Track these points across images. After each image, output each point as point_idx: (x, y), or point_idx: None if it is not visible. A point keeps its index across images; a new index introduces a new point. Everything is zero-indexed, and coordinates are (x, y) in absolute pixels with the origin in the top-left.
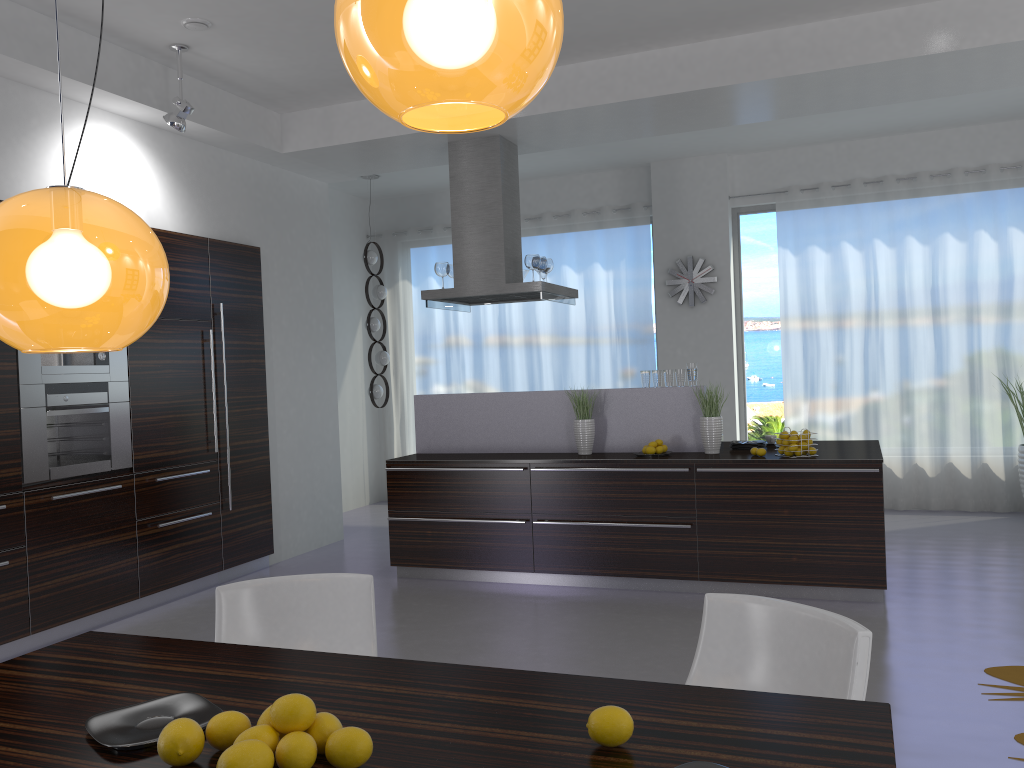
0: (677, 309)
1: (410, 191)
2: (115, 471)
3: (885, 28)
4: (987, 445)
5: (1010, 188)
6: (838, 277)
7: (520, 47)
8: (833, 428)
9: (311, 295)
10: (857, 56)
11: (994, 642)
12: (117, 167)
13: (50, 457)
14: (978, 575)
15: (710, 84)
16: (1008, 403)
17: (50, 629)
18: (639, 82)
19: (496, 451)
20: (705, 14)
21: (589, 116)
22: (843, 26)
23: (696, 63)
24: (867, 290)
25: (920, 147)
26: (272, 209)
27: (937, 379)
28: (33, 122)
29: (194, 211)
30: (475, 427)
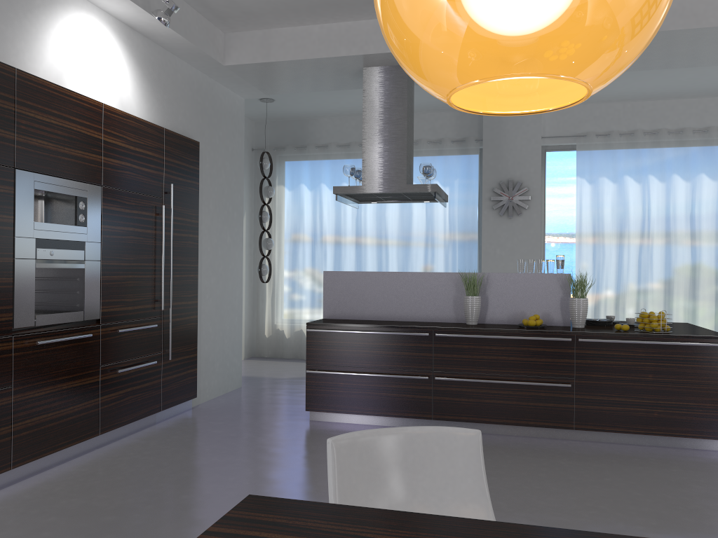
0: (498, 219)
1: (291, 116)
2: (86, 321)
3: None
4: None
5: None
6: (621, 201)
7: None
8: (613, 314)
9: (229, 187)
10: None
11: None
12: (100, 55)
13: (36, 305)
14: None
15: None
16: None
17: (26, 463)
18: None
19: (392, 319)
20: None
21: None
22: None
23: None
24: (643, 212)
25: (685, 110)
26: (207, 112)
27: (692, 281)
28: (37, 1)
29: (154, 104)
30: (375, 299)
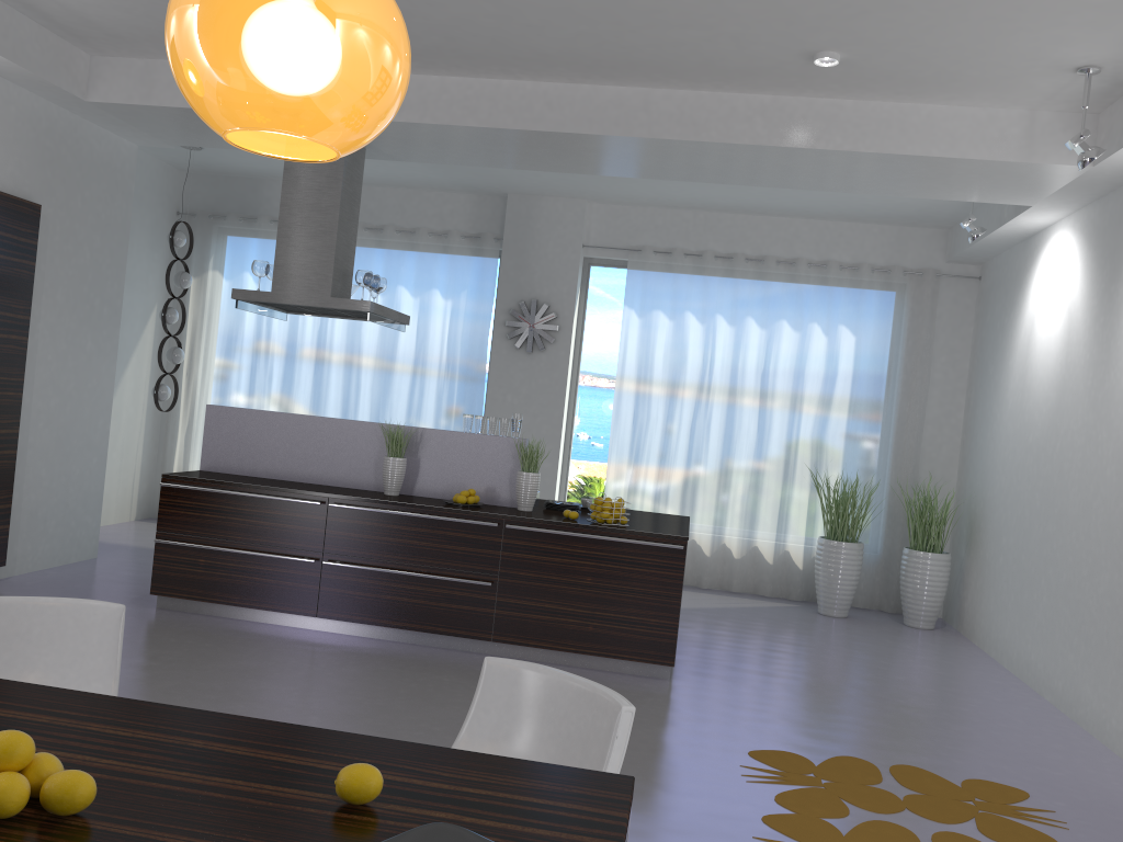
0: (514, 353)
1: (237, 172)
2: None
3: (750, 112)
4: (791, 533)
5: (846, 287)
6: (678, 346)
7: (360, 94)
8: (651, 498)
9: (98, 271)
10: (721, 133)
11: (763, 726)
12: None
13: None
14: (762, 660)
15: (576, 129)
16: (815, 495)
17: None
18: (505, 111)
19: (293, 479)
20: (581, 57)
21: (448, 135)
22: (712, 100)
23: (566, 104)
24: (703, 364)
25: (772, 231)
26: (64, 163)
27: (755, 462)
28: None
29: None
30: (273, 450)
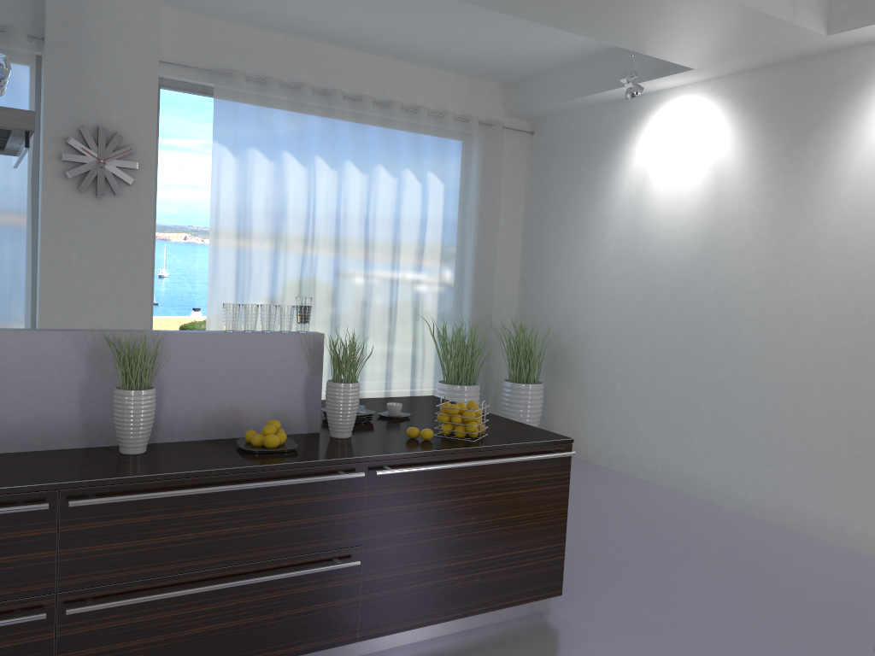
0: (76, 197)
1: None
2: None
3: None
4: (396, 380)
5: (432, 134)
6: (279, 191)
7: None
8: None
9: None
10: None
11: (732, 648)
12: None
13: None
14: None
15: None
16: (415, 340)
17: None
18: None
19: None
20: None
21: None
22: None
23: None
24: (308, 211)
25: (363, 69)
26: None
27: (363, 314)
28: None
29: None
30: None
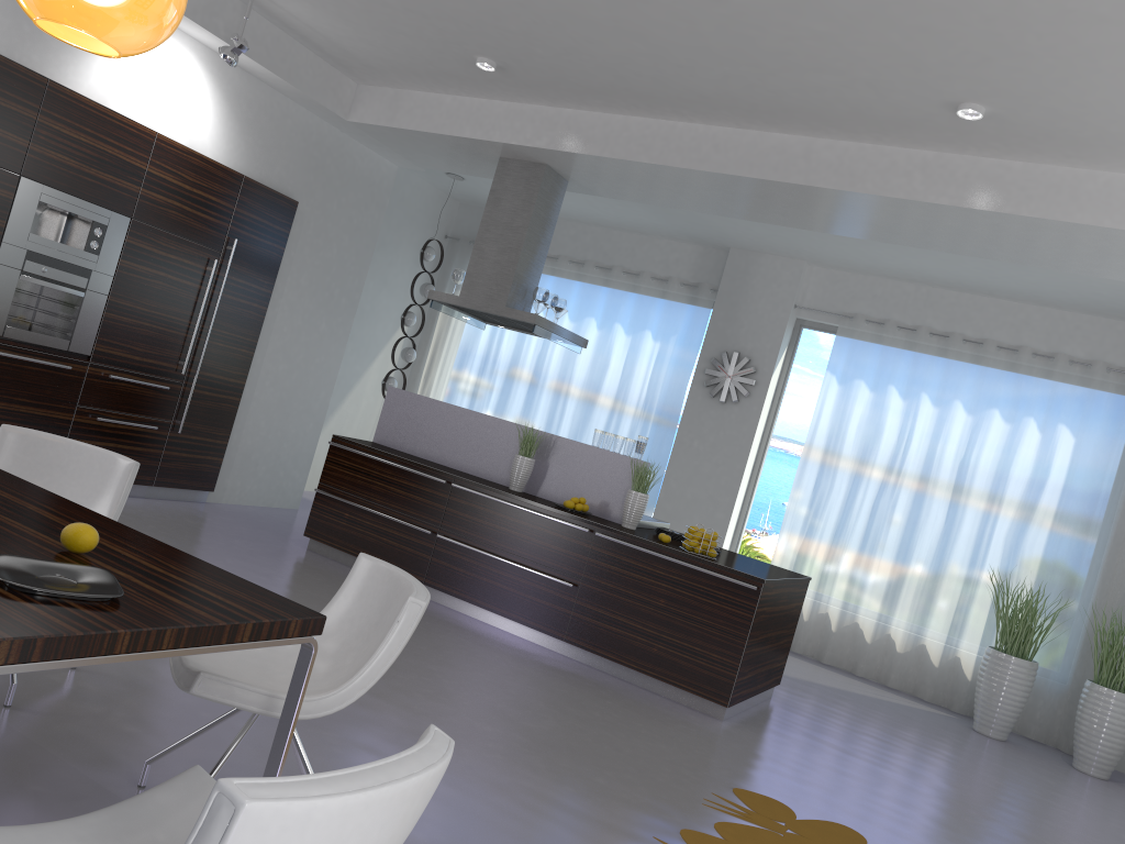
0: (708, 401)
1: None
2: (72, 353)
3: (910, 166)
4: (966, 639)
5: (1074, 384)
6: (874, 419)
7: None
8: (819, 570)
9: (342, 266)
10: (876, 186)
11: (778, 778)
12: (172, 82)
13: (10, 316)
14: (848, 739)
15: (737, 172)
16: (1000, 603)
17: None
18: (675, 150)
19: (442, 463)
20: (737, 101)
21: (628, 170)
22: (873, 153)
23: (731, 148)
24: (897, 442)
25: (998, 315)
26: (326, 171)
27: (937, 554)
28: None
29: (240, 147)
30: (431, 434)
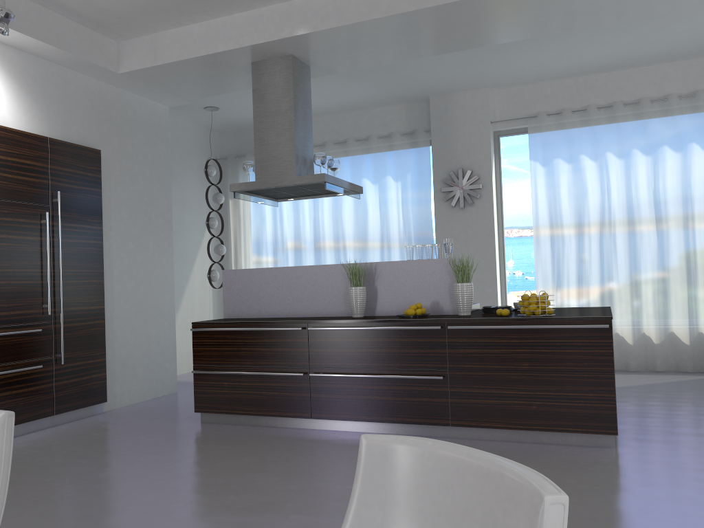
0: (451, 210)
1: (247, 123)
2: None
3: None
4: (702, 317)
5: None
6: (578, 183)
7: None
8: (576, 304)
9: (151, 193)
10: None
11: None
12: None
13: None
14: (700, 423)
15: None
16: None
17: None
18: None
19: (287, 316)
20: None
21: (362, 34)
22: None
23: None
24: (601, 193)
25: (642, 79)
26: (115, 121)
27: (660, 263)
28: None
29: (37, 115)
30: (270, 296)
